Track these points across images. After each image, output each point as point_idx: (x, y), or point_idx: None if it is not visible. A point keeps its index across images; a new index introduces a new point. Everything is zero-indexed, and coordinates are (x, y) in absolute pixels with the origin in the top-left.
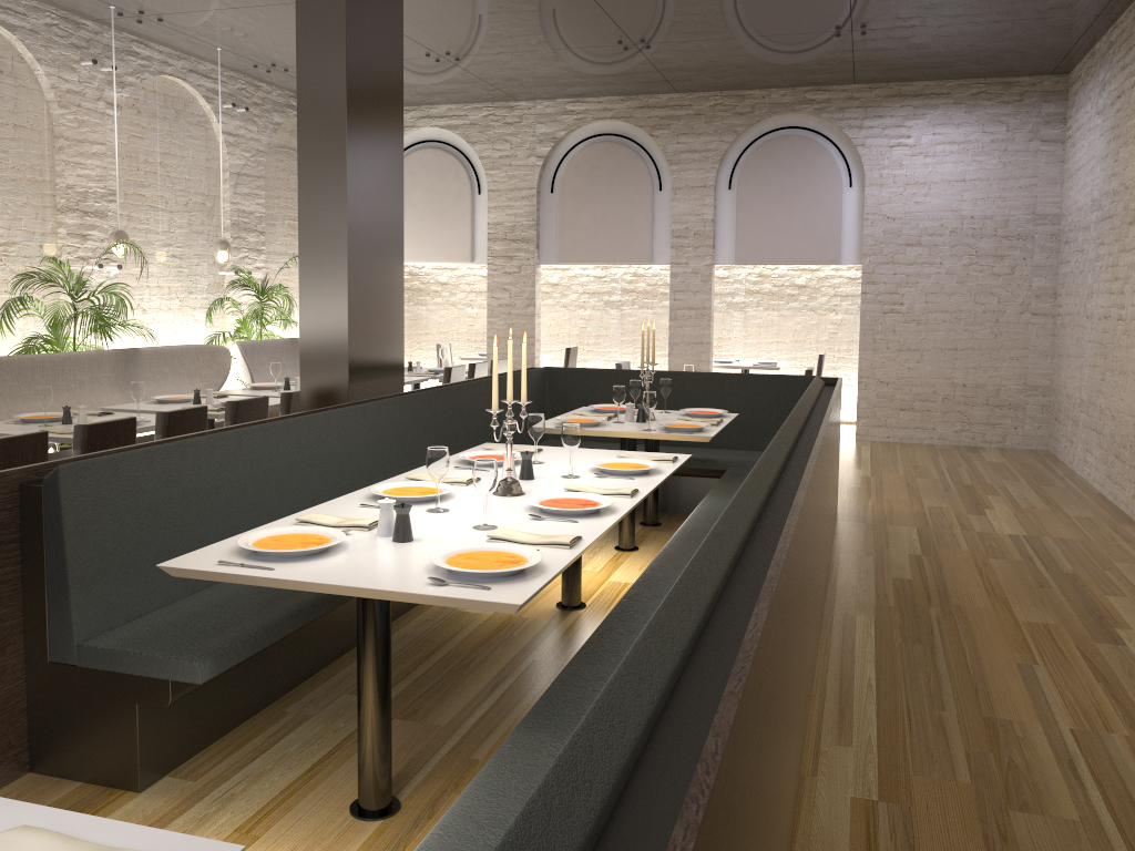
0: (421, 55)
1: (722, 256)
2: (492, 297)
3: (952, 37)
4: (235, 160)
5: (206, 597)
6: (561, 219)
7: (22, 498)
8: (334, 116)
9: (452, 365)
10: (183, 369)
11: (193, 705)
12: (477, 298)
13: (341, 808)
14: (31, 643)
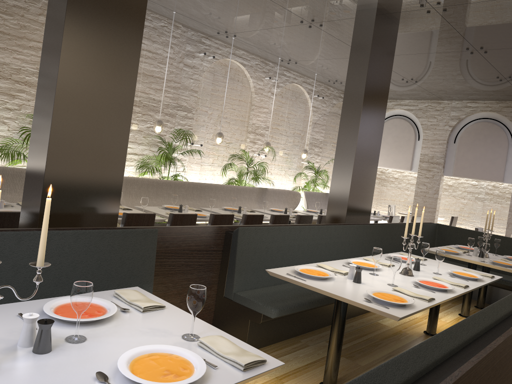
0: (399, 79)
1: None
2: (418, 187)
3: None
4: (315, 117)
5: (278, 287)
6: (457, 156)
7: (225, 236)
8: (357, 106)
9: (394, 215)
10: (282, 199)
11: (268, 327)
12: (410, 187)
13: (316, 383)
14: (219, 288)
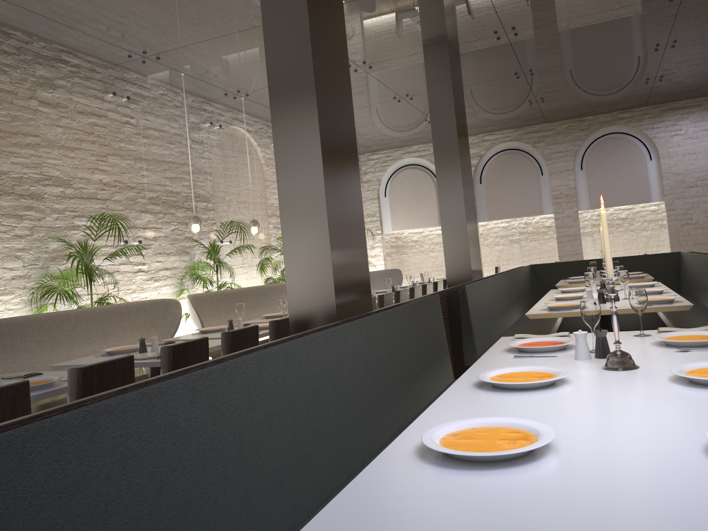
0: (422, 121)
1: (582, 206)
2: None
3: (707, 75)
4: None
5: None
6: (488, 197)
7: (448, 300)
8: (452, 149)
9: None
10: None
11: None
12: (435, 247)
13: None
14: (456, 359)
